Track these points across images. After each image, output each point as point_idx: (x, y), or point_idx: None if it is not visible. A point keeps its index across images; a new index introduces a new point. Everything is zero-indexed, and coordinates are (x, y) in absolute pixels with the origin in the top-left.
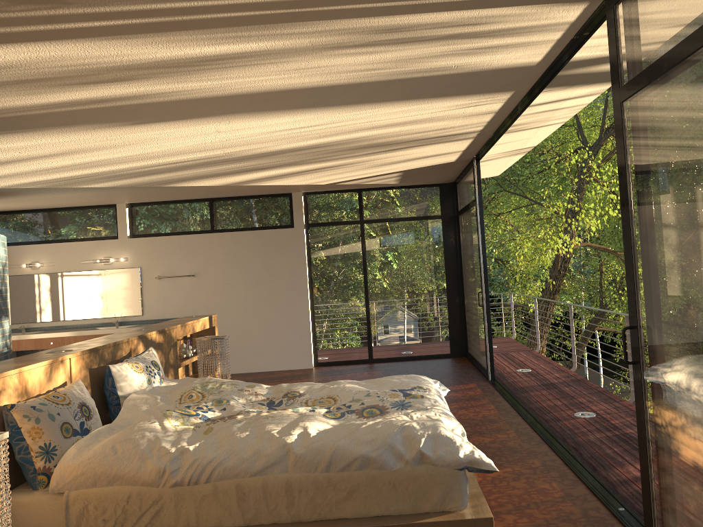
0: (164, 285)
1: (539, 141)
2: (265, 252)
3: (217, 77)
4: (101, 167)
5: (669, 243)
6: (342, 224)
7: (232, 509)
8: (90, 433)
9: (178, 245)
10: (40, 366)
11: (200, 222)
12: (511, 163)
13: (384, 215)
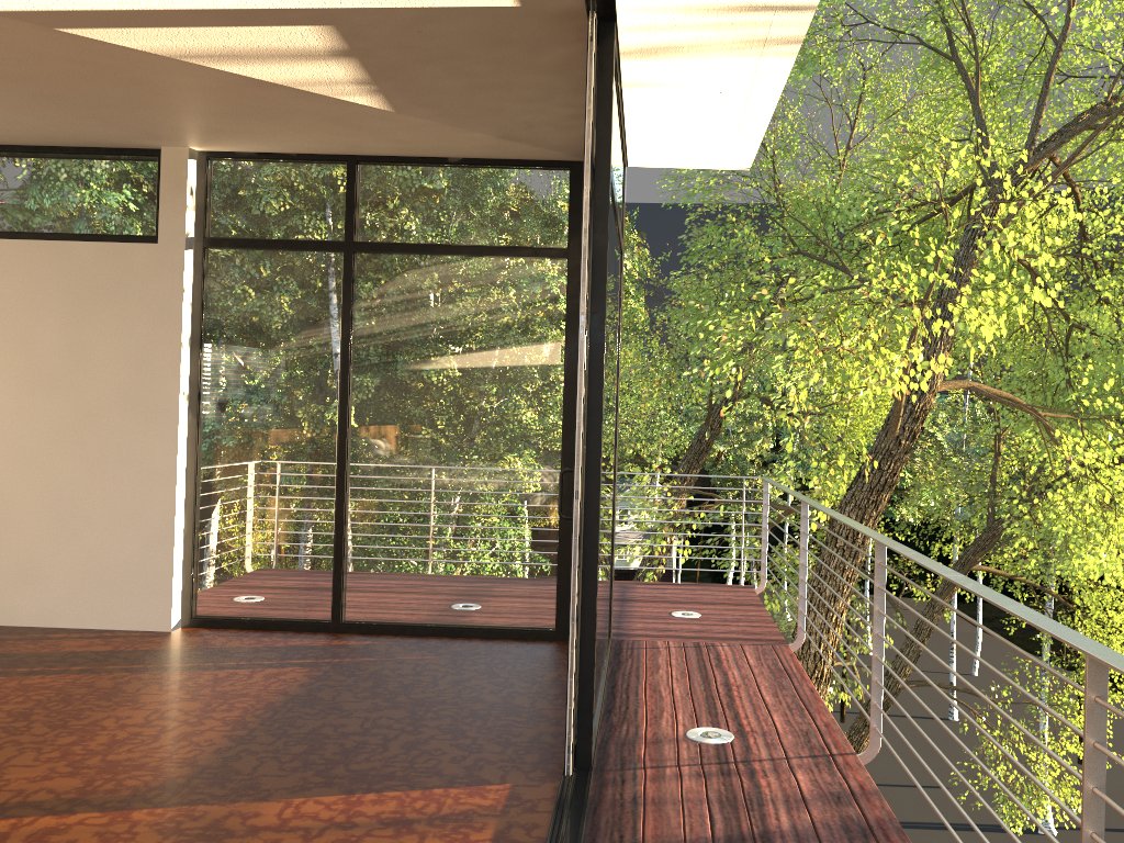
0: None
1: None
2: (74, 302)
3: None
4: None
5: None
6: (295, 248)
7: None
8: None
9: None
10: None
11: None
12: (767, 109)
13: (413, 235)
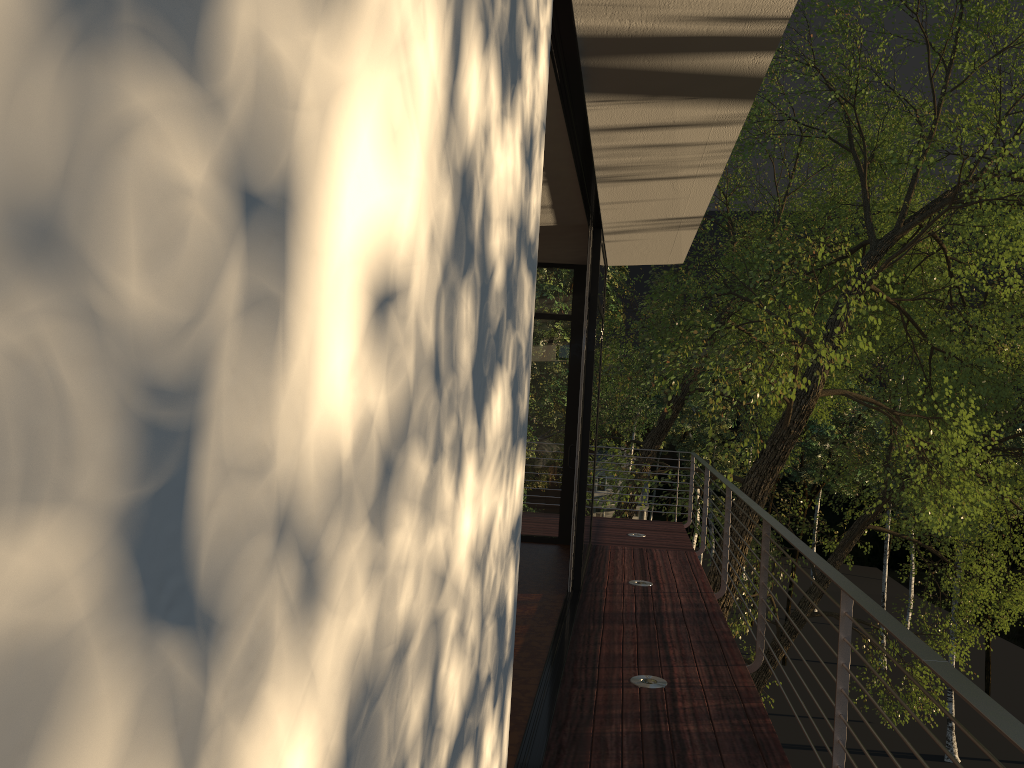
0: None
1: (700, 206)
2: None
3: None
4: None
5: None
6: None
7: None
8: None
9: None
10: None
11: None
12: (686, 244)
13: None
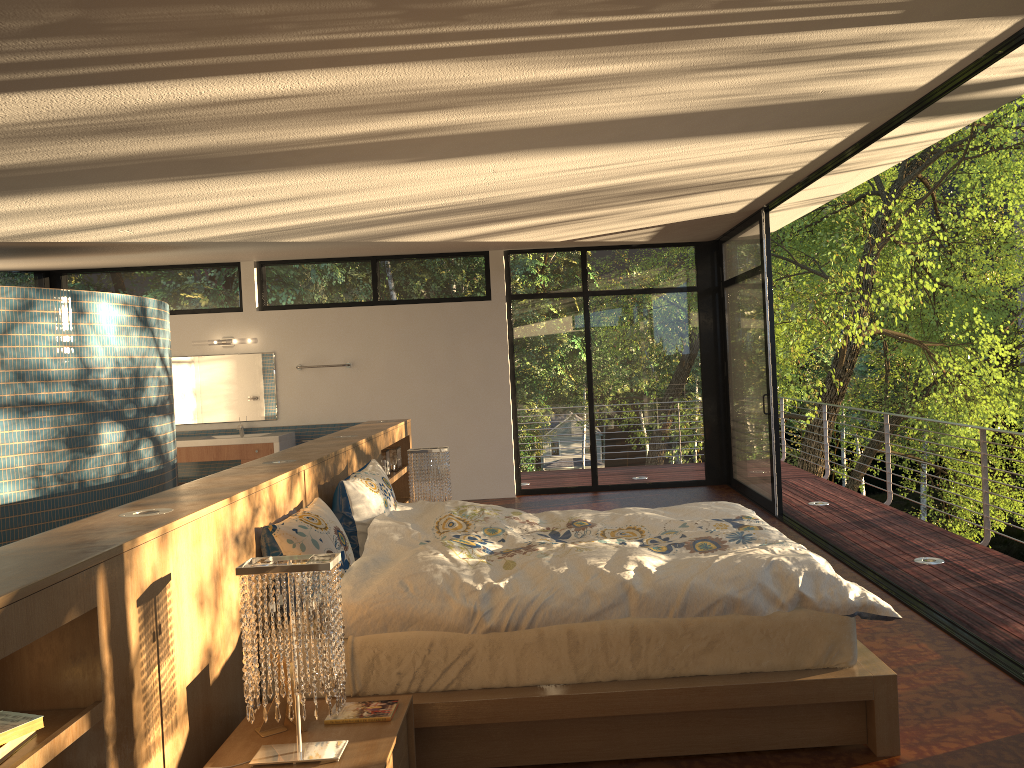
0: (307, 378)
1: (853, 186)
2: (450, 333)
3: (547, 104)
4: (326, 215)
5: None
6: (558, 297)
7: (562, 662)
8: (352, 566)
9: (327, 322)
10: (282, 479)
11: (358, 290)
12: (800, 215)
13: (617, 285)
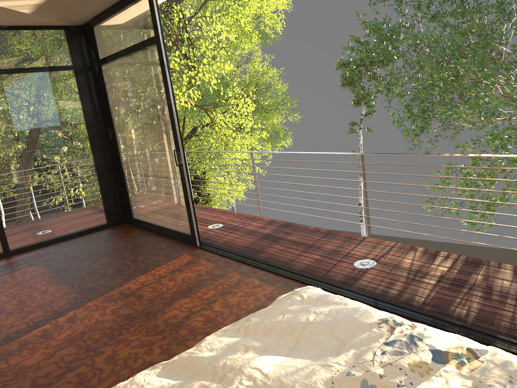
0: None
1: None
2: None
3: None
4: None
5: None
6: None
7: None
8: None
9: None
10: None
11: None
12: None
13: None
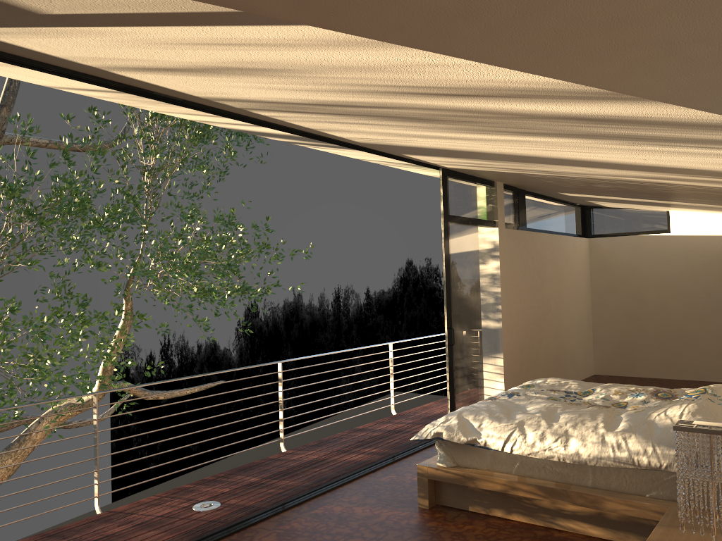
0: None
1: None
2: None
3: (641, 175)
4: None
5: (467, 288)
6: None
7: None
8: None
9: None
10: None
11: None
12: None
13: None
